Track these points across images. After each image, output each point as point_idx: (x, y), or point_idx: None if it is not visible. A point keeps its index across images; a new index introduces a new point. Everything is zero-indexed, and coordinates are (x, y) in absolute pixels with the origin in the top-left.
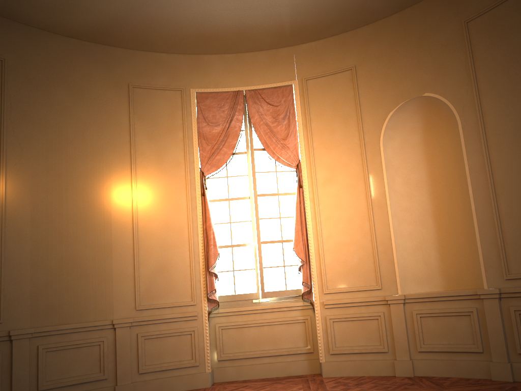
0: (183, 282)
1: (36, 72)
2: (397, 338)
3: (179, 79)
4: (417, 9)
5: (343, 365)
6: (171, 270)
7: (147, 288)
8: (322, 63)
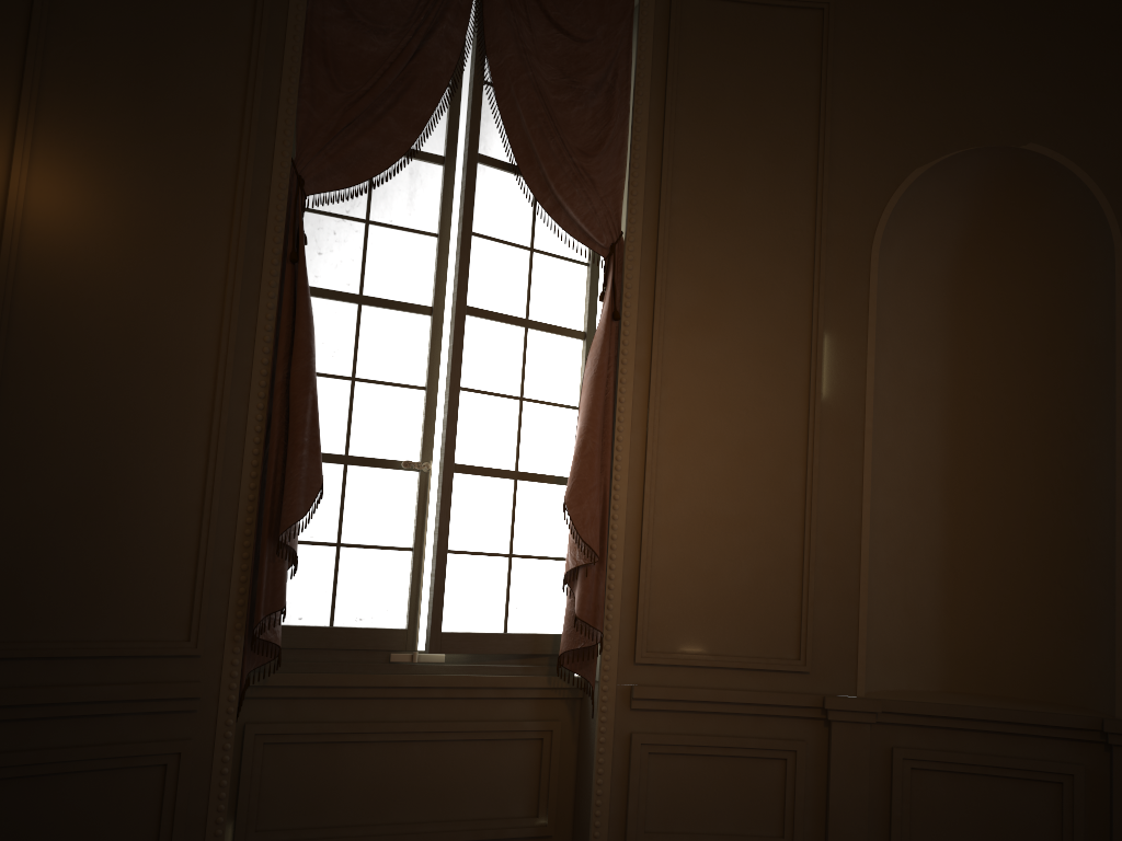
0: (166, 566)
1: None
2: (838, 823)
3: None
4: None
5: None
6: (125, 514)
7: (13, 575)
8: None
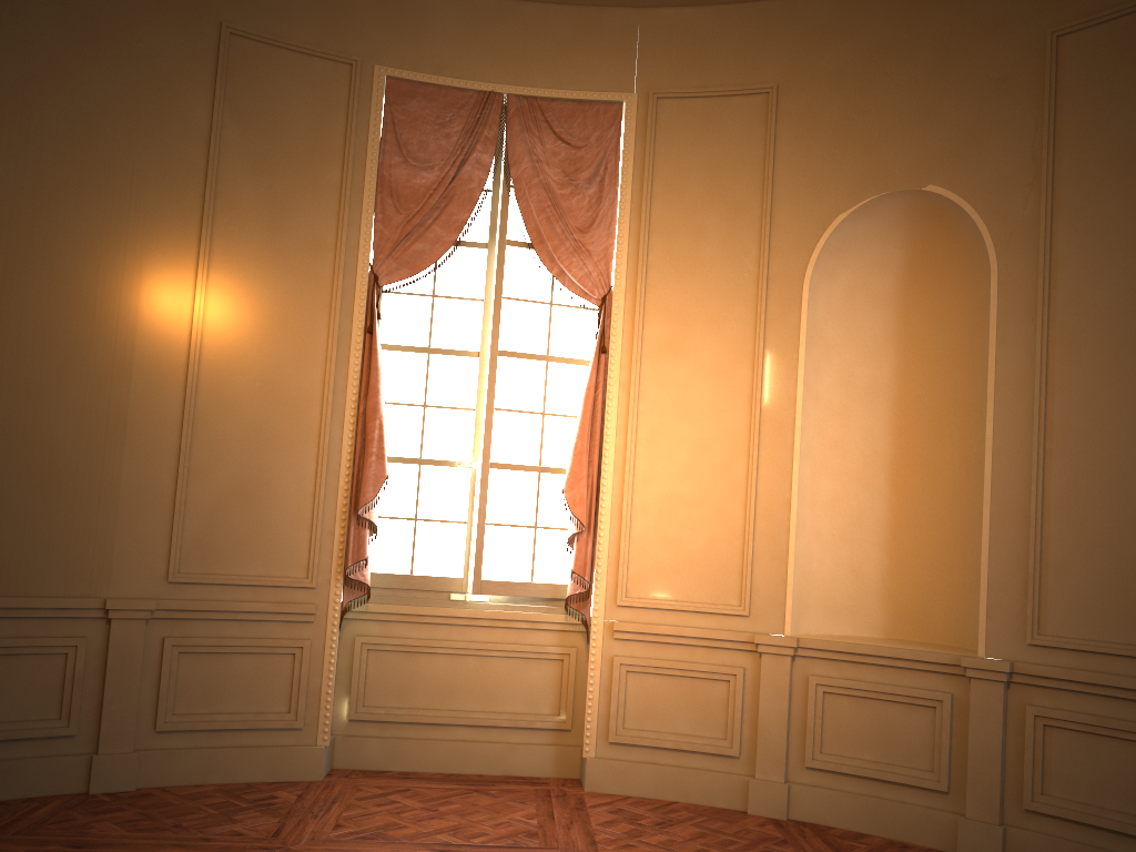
0: (293, 531)
1: None
2: (764, 730)
3: (352, 35)
4: None
5: (633, 772)
6: (267, 499)
7: (203, 535)
8: (703, 64)
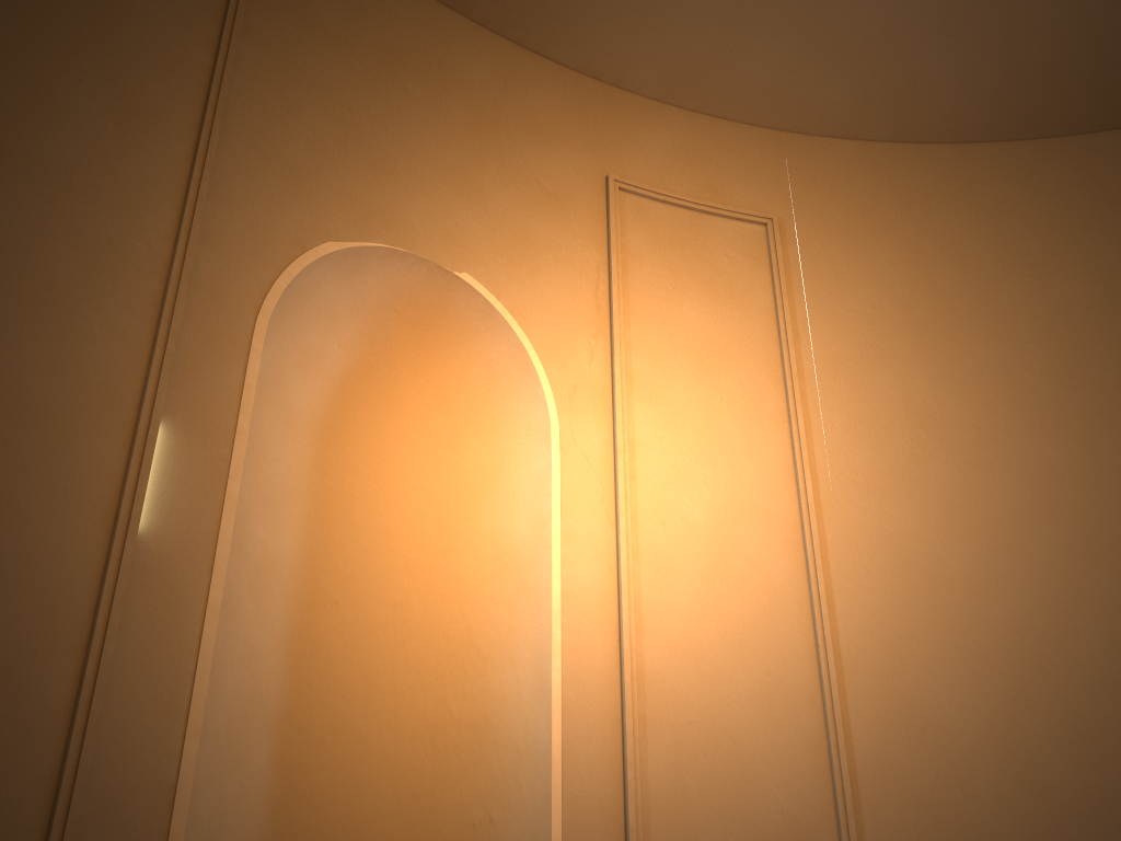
0: None
1: None
2: None
3: None
4: (489, 45)
5: None
6: None
7: None
8: None
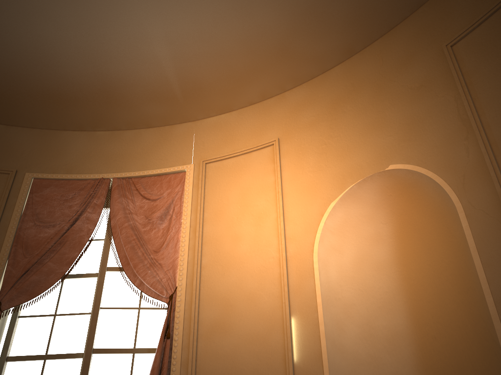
0: None
1: None
2: None
3: (13, 158)
4: (370, 52)
5: None
6: None
7: None
8: (233, 140)
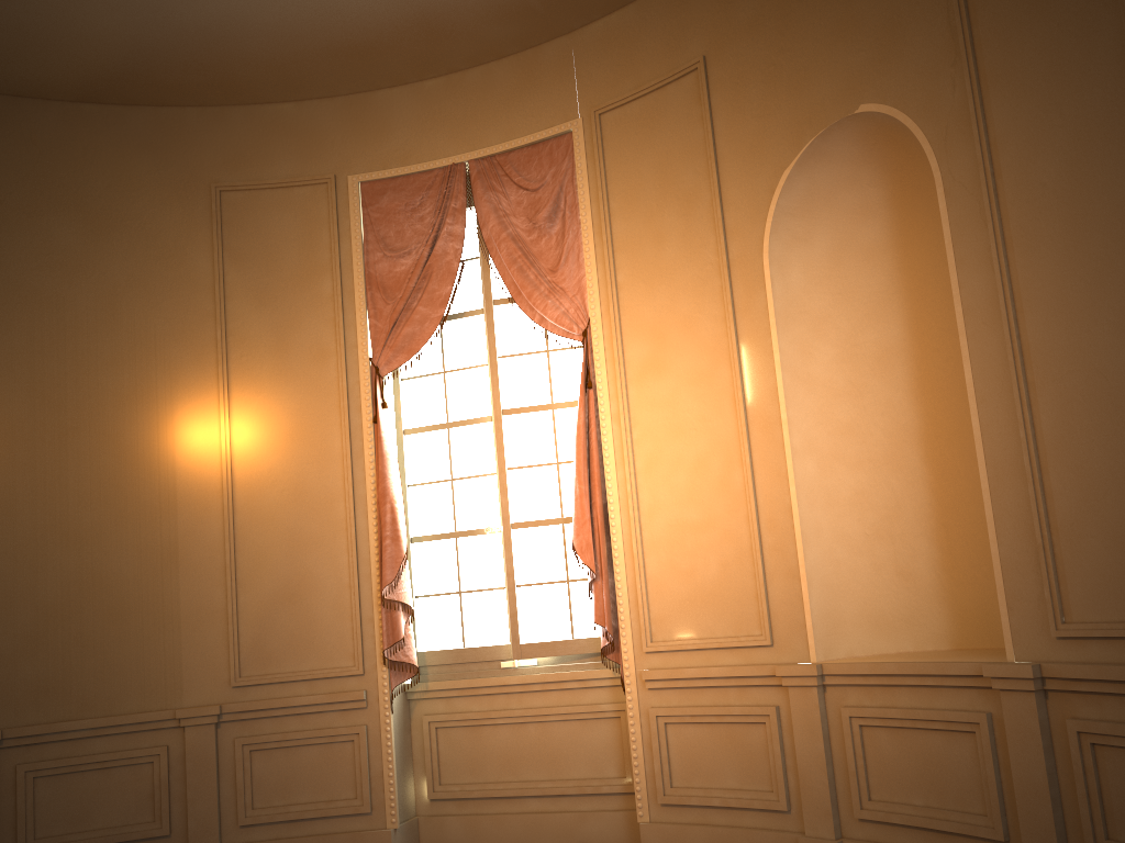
0: (337, 623)
1: (6, 190)
2: (805, 778)
3: (324, 156)
4: None
5: (687, 836)
6: (310, 597)
7: (257, 639)
8: (635, 64)
